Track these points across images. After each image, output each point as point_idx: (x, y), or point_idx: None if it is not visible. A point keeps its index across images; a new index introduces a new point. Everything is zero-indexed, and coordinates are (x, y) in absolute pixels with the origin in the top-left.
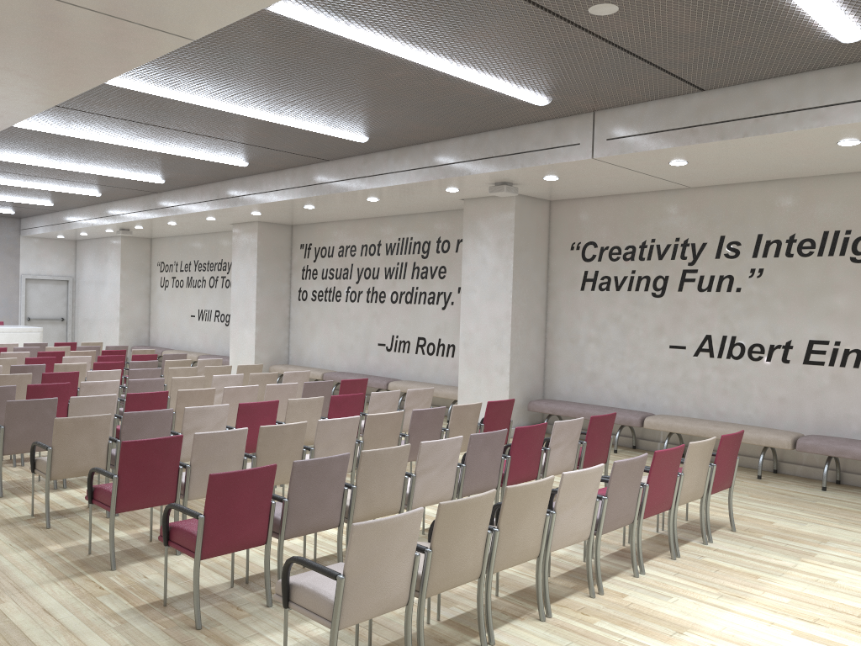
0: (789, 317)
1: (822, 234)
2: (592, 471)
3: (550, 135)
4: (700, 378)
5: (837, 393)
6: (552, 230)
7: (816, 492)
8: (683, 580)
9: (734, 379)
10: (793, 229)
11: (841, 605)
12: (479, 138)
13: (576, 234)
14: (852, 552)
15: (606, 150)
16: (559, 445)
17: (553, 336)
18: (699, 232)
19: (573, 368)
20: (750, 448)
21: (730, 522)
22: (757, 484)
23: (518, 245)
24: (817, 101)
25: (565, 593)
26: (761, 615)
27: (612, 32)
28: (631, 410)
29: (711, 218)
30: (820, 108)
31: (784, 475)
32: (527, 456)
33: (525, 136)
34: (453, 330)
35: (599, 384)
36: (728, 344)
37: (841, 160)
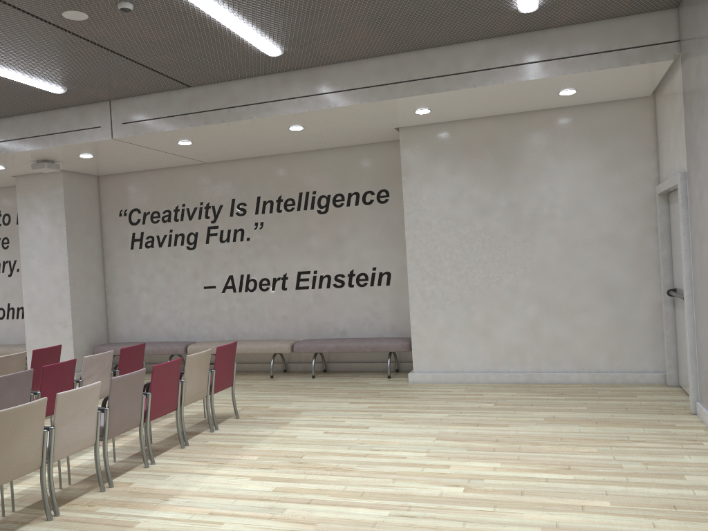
0: (284, 256)
1: (299, 194)
2: (88, 388)
3: (76, 119)
4: (229, 309)
5: (318, 307)
6: (103, 201)
7: (307, 380)
8: (184, 461)
9: (252, 307)
10: (280, 192)
11: (293, 452)
12: (13, 121)
13: (123, 203)
14: (315, 415)
15: (123, 132)
16: (91, 376)
17: (112, 290)
18: (217, 197)
19: (131, 314)
20: (268, 357)
21: (235, 412)
22: (268, 382)
23: (70, 214)
24: (267, 97)
25: (80, 494)
26: (234, 472)
27: (93, 35)
28: (178, 342)
29: (224, 186)
30: (269, 102)
31: (291, 372)
32: (59, 389)
33: (54, 120)
34: (21, 294)
35: (153, 325)
36: (245, 281)
37: (299, 141)
